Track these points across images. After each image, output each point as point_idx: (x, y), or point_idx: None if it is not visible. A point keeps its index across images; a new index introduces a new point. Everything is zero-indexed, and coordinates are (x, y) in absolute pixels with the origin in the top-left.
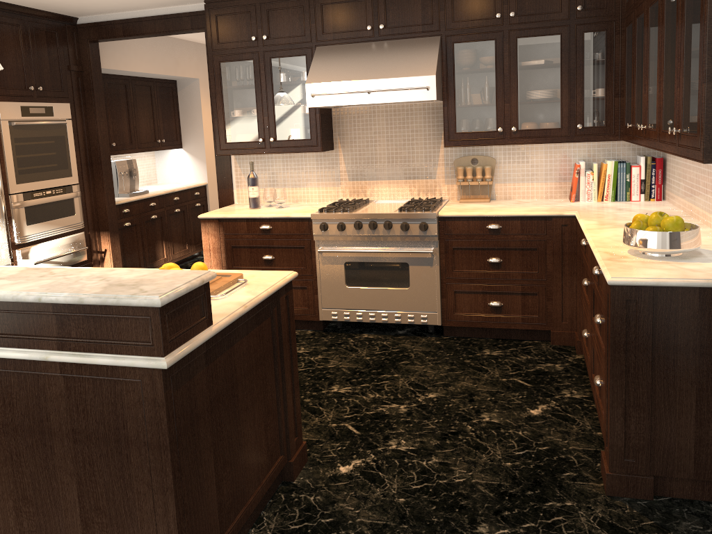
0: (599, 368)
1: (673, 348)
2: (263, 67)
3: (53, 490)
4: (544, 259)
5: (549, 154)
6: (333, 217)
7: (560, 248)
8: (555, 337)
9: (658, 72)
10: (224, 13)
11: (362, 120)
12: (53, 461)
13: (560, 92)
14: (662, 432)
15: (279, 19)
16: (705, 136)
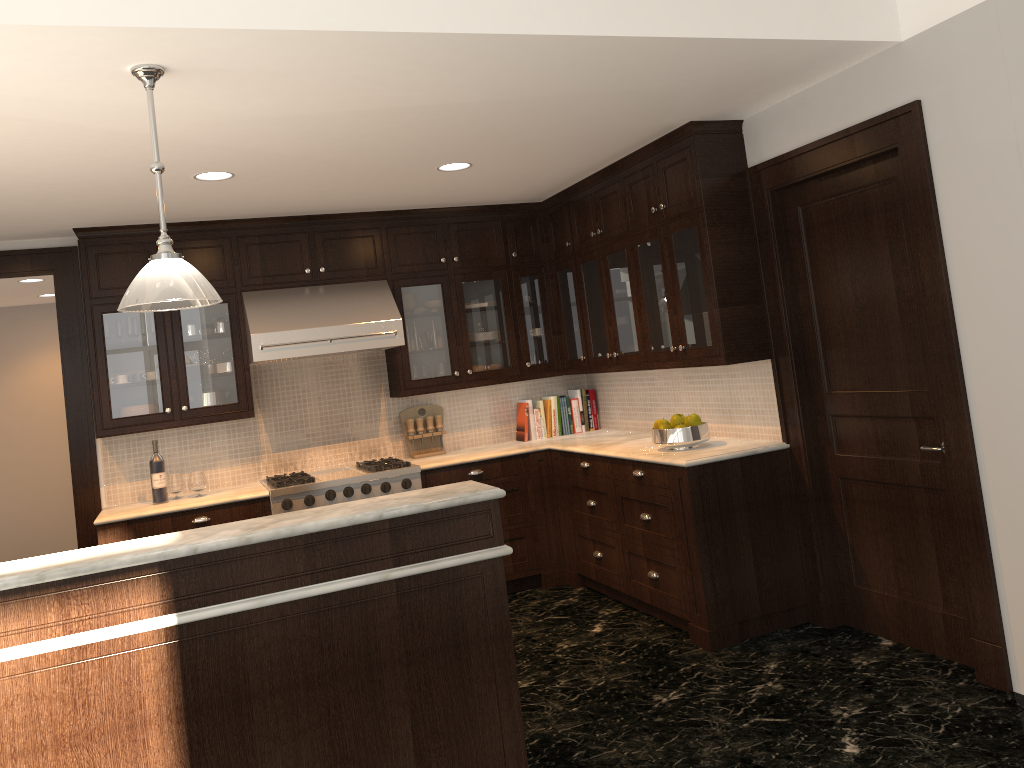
0: (657, 560)
1: (732, 509)
2: (169, 317)
3: (381, 732)
4: (527, 498)
5: (492, 396)
6: (300, 490)
7: (539, 484)
8: (548, 579)
9: (634, 306)
10: (109, 252)
11: (286, 377)
12: (382, 697)
13: (507, 332)
14: (736, 582)
15: (190, 260)
16: (723, 345)
